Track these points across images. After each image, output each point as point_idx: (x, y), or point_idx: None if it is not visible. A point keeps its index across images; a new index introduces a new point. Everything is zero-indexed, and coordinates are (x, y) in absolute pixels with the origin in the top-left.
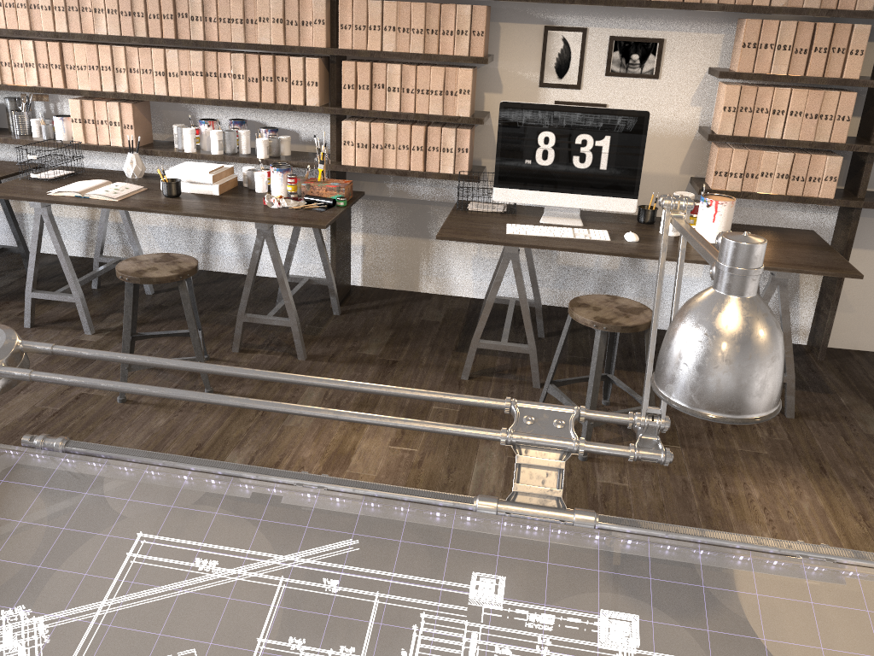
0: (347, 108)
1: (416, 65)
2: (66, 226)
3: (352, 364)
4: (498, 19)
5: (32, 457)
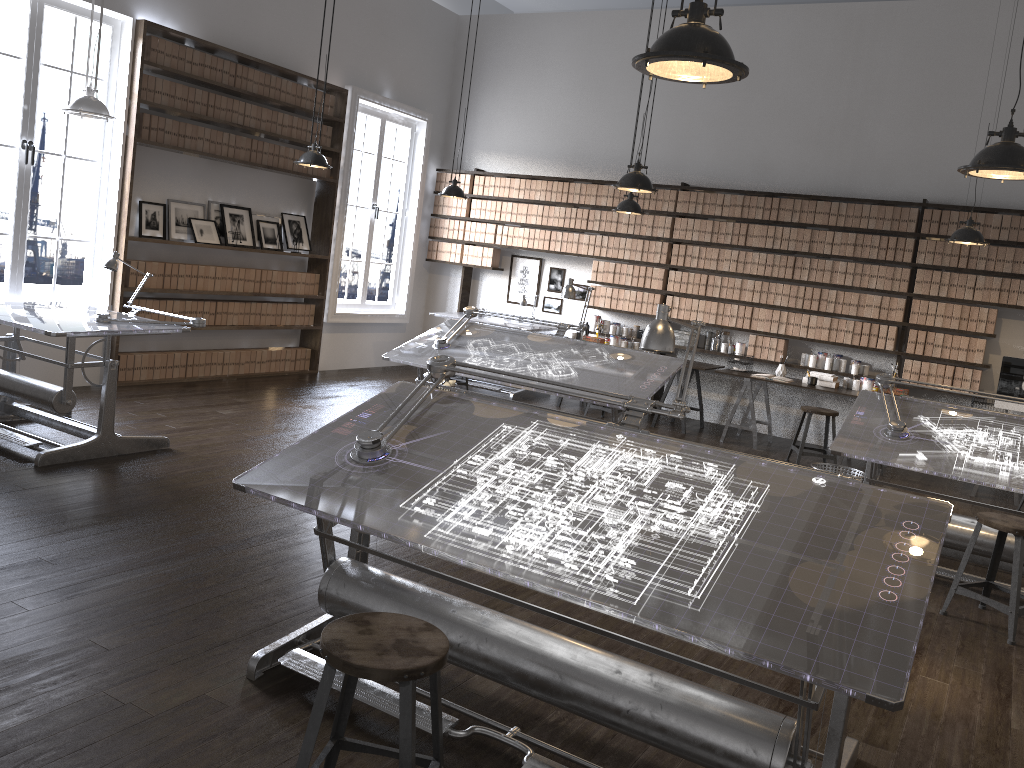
0: (909, 352)
1: (952, 335)
2: (710, 404)
3: (904, 481)
4: (1000, 316)
5: (907, 398)
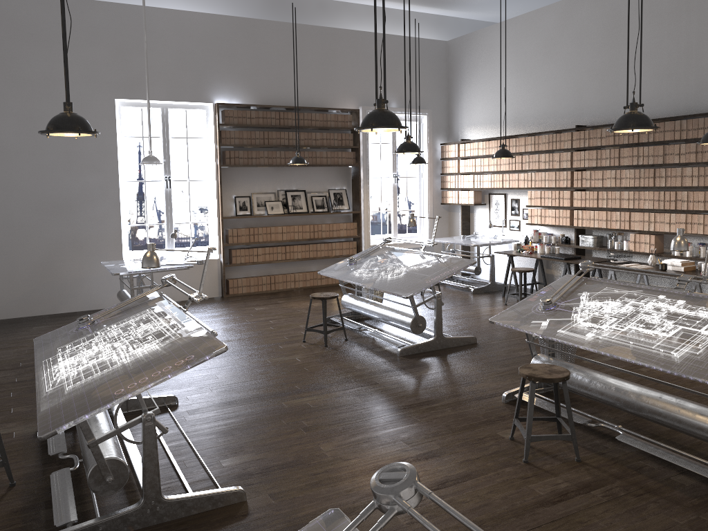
0: None
1: None
2: None
3: None
4: None
5: (591, 279)
